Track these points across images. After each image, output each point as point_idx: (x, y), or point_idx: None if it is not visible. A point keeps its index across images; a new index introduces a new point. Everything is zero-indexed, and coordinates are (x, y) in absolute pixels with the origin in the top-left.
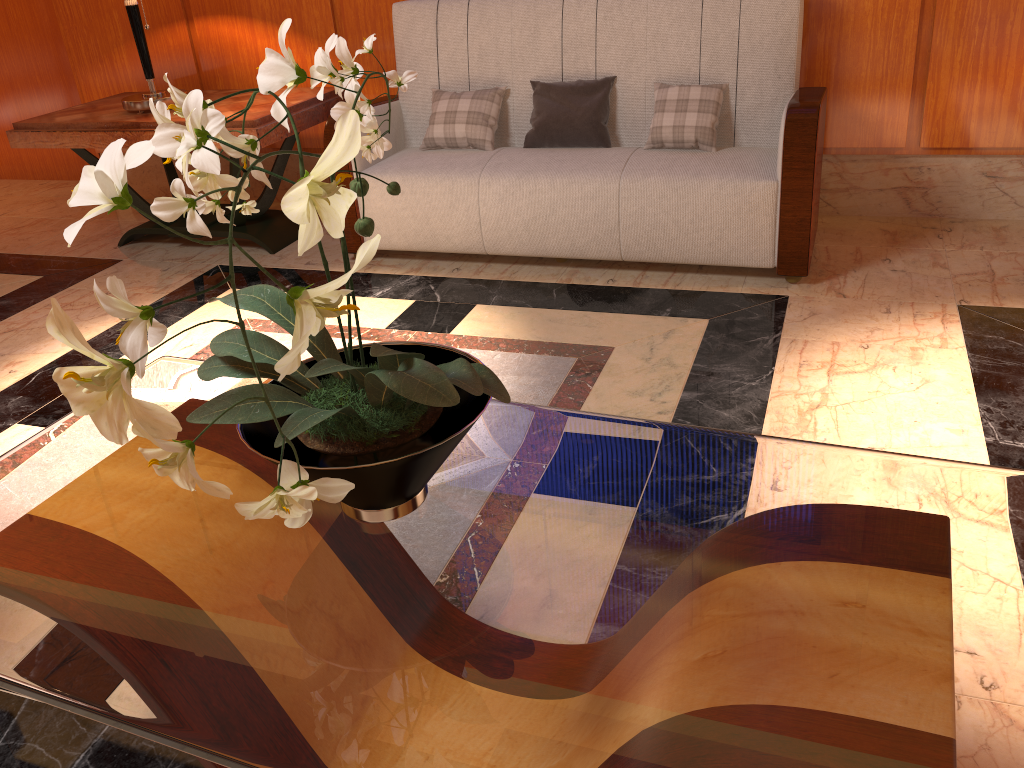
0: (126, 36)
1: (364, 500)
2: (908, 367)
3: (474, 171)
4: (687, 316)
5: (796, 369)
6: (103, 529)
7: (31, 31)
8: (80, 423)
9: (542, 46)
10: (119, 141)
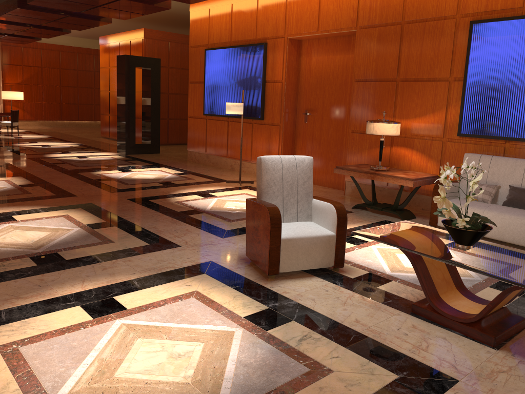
0: (369, 147)
1: (462, 241)
2: None
3: (482, 208)
4: None
5: None
6: (407, 237)
7: (334, 140)
8: (393, 225)
9: (515, 175)
10: (449, 169)
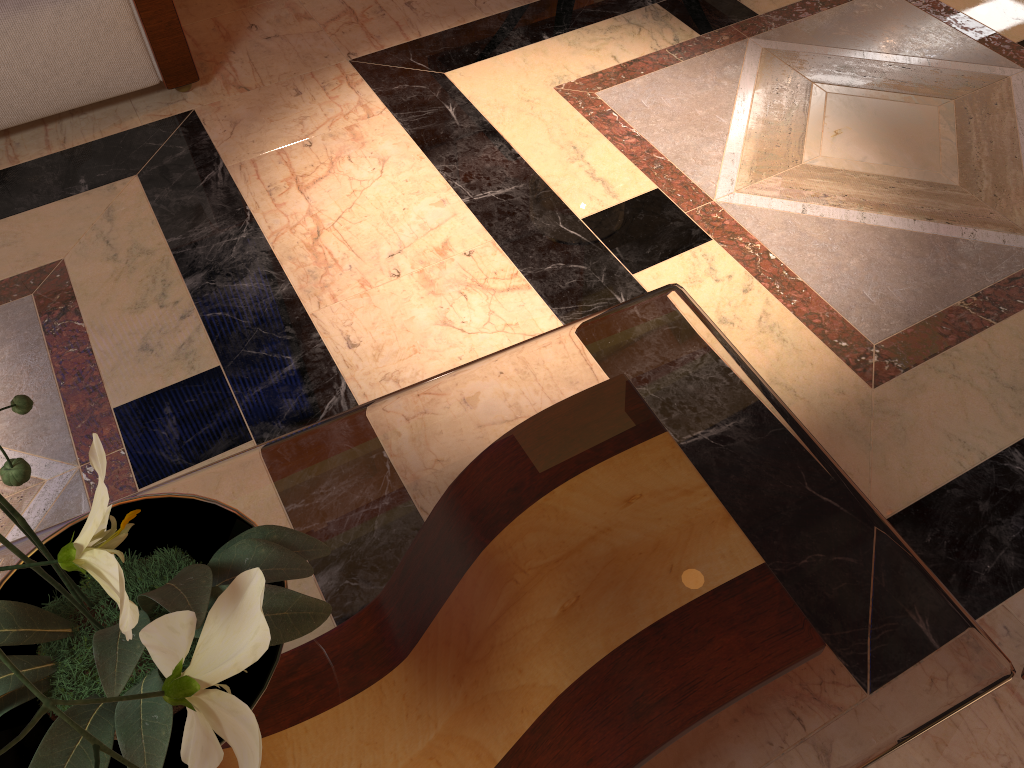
0: None
1: None
2: (359, 152)
3: None
4: (111, 181)
5: (269, 199)
6: None
7: None
8: None
9: None
10: None
